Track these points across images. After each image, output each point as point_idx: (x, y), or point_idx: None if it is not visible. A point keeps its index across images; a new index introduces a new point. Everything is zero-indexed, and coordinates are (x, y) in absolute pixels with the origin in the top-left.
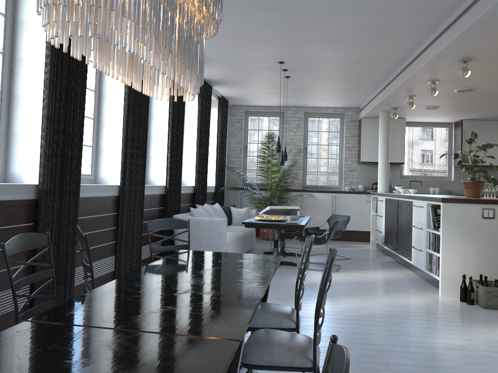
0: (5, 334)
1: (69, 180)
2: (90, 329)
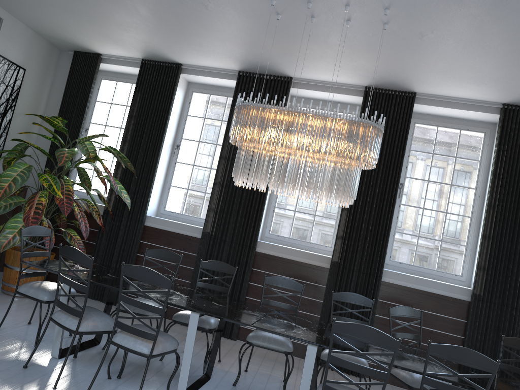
0: (257, 305)
1: (514, 294)
2: (265, 312)
